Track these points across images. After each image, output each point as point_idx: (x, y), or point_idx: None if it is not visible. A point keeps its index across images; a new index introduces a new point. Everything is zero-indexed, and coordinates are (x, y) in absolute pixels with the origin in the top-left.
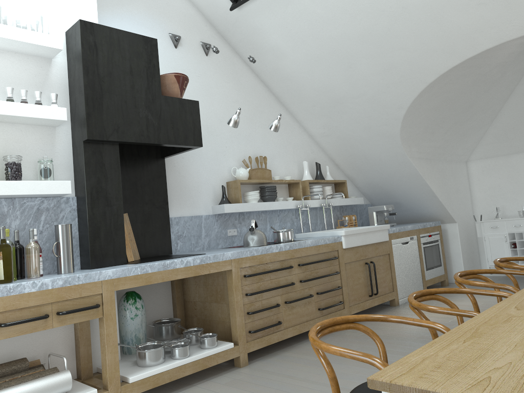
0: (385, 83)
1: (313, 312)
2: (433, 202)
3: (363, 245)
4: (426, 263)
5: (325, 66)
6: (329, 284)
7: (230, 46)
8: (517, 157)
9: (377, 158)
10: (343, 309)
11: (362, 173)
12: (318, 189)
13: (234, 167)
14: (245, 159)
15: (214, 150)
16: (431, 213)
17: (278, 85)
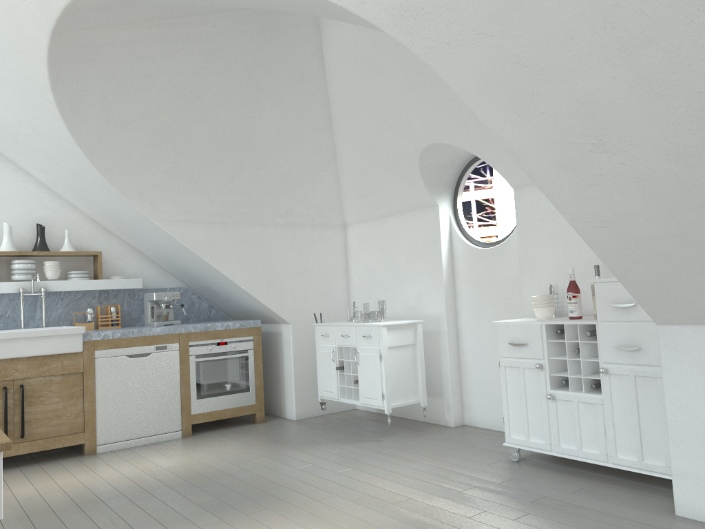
0: (19, 103)
1: None
2: (239, 290)
3: (2, 360)
4: (199, 387)
5: None
6: None
7: None
8: (392, 222)
9: (127, 219)
10: None
11: (136, 241)
12: (19, 265)
13: None
14: None
15: None
16: (254, 307)
17: None
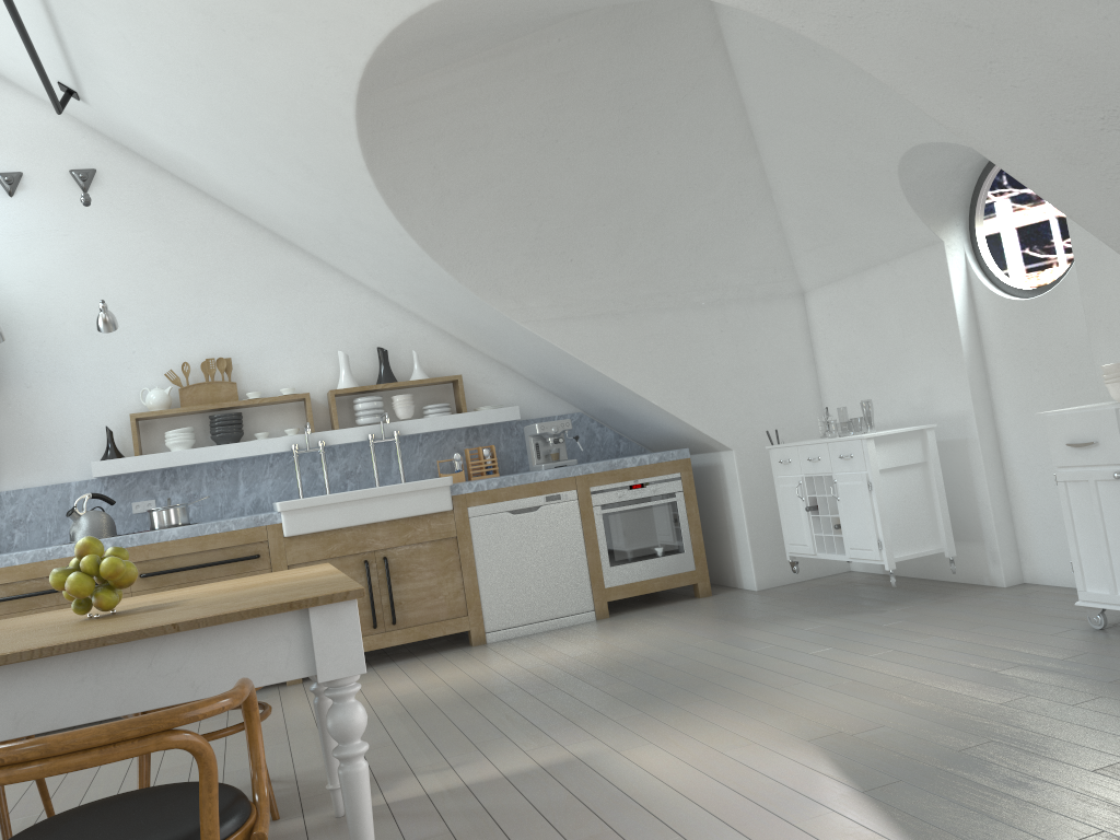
0: (334, 193)
1: None
2: (651, 408)
3: (358, 526)
4: (611, 549)
5: (252, 176)
6: None
7: (146, 159)
8: (874, 278)
9: (488, 327)
10: None
11: (505, 355)
12: (363, 404)
13: (144, 388)
14: (184, 368)
15: (103, 362)
16: (677, 430)
17: (252, 213)
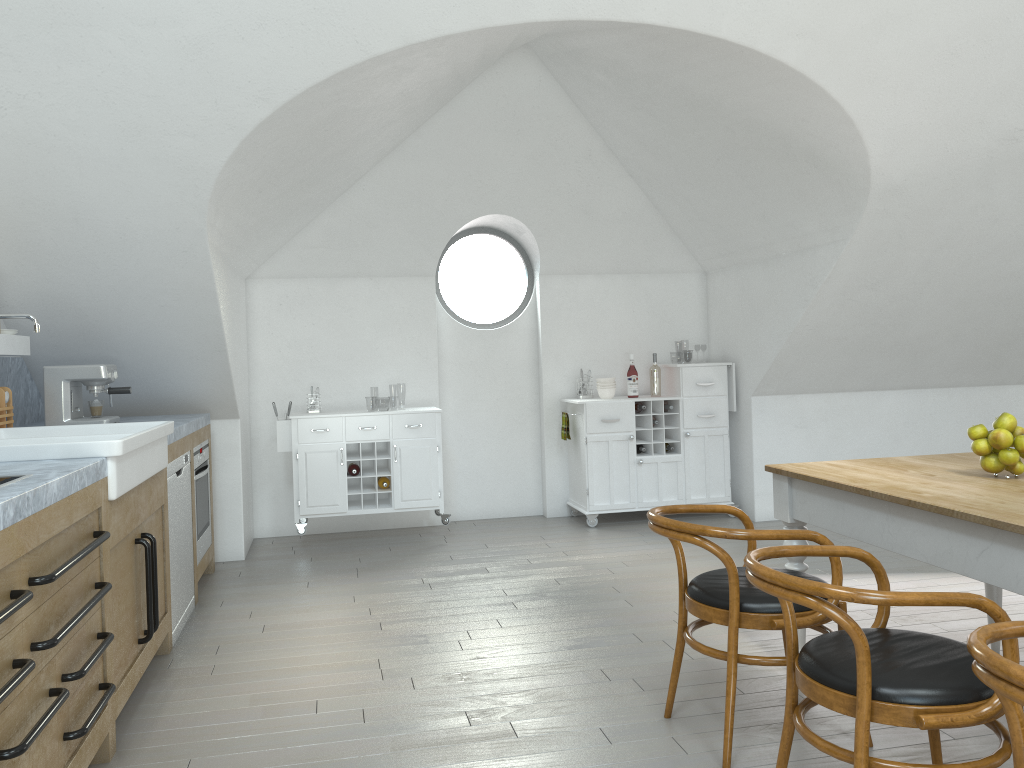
0: (259, 11)
1: (55, 757)
2: (209, 366)
3: (136, 486)
4: (197, 521)
5: None
6: (84, 634)
7: None
8: (352, 286)
9: (116, 227)
10: (106, 710)
11: (39, 263)
12: None
13: None
14: None
15: None
16: (189, 393)
17: None
